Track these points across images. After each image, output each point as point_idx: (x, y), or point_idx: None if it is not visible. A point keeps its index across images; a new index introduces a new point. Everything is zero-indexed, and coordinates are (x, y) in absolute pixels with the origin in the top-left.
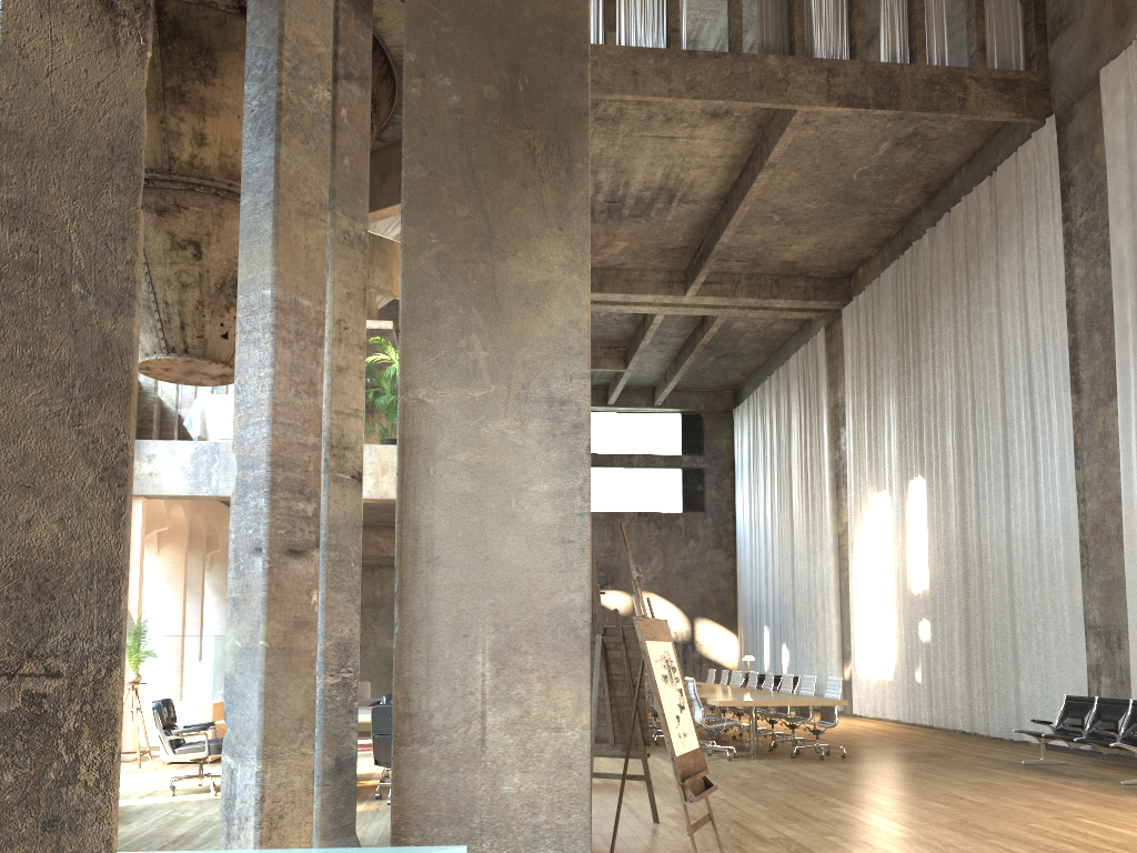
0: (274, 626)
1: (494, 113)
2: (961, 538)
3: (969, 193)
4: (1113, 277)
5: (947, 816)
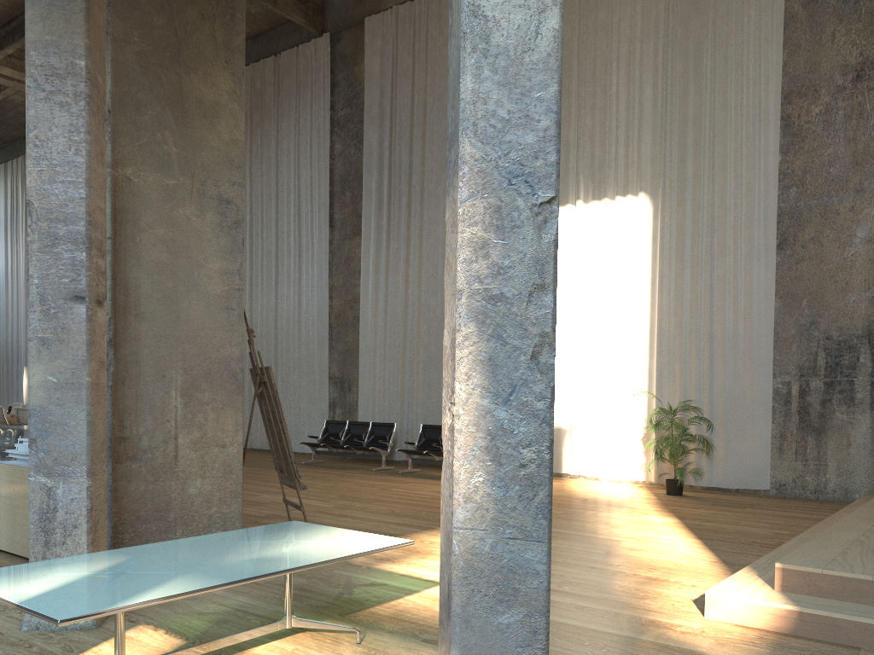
0: (93, 365)
1: None
2: None
3: (257, 63)
4: (364, 158)
5: (329, 494)
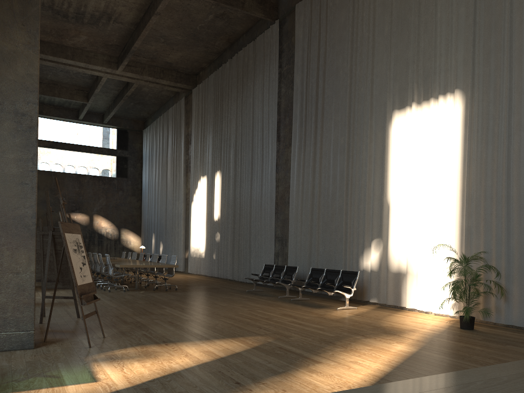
0: None
1: None
2: (233, 198)
3: (245, 47)
4: (294, 95)
5: (208, 311)
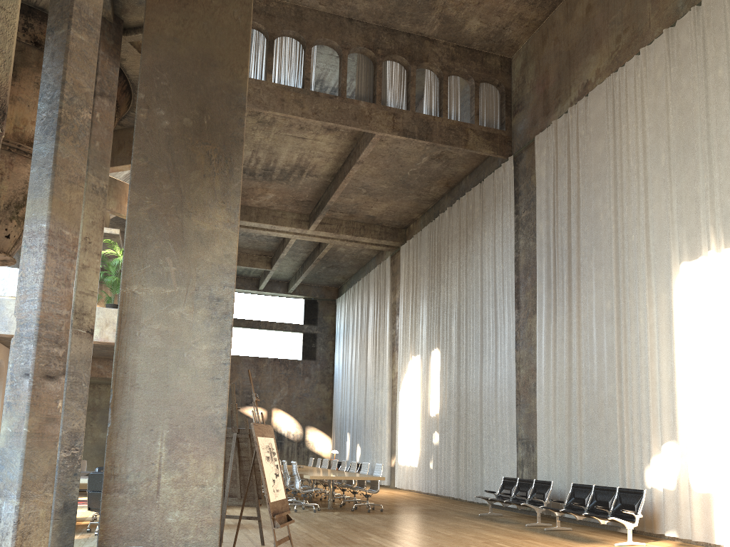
0: (34, 420)
1: (189, 134)
2: (457, 385)
3: (470, 191)
4: (537, 248)
5: (428, 542)
